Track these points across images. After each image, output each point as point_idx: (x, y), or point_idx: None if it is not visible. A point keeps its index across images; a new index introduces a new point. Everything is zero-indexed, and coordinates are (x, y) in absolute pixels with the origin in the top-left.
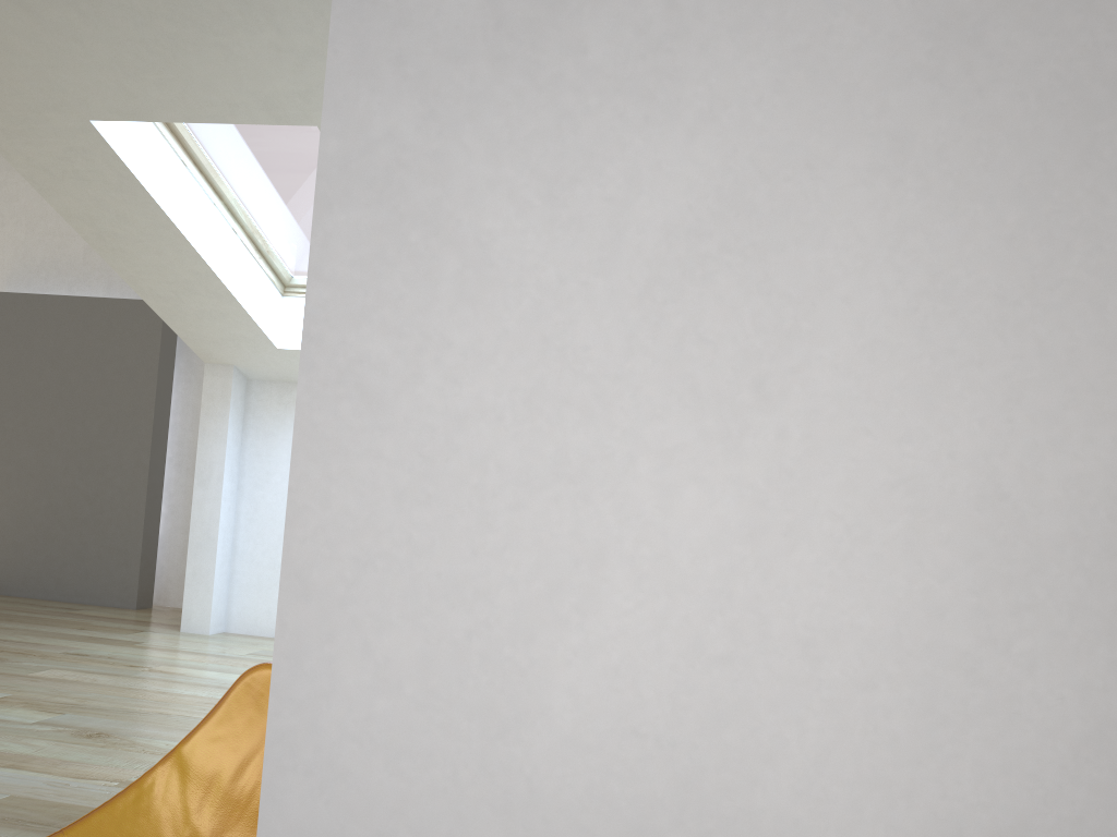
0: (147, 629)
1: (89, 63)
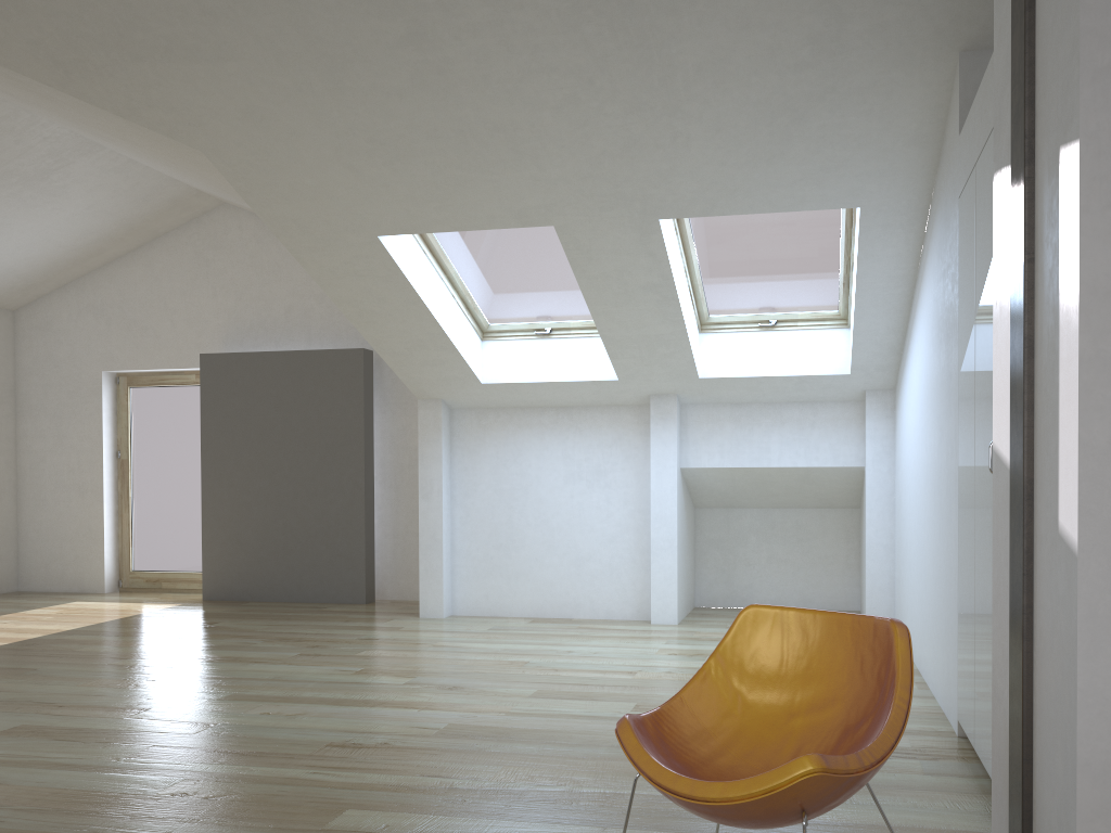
0: (393, 617)
1: (389, 199)
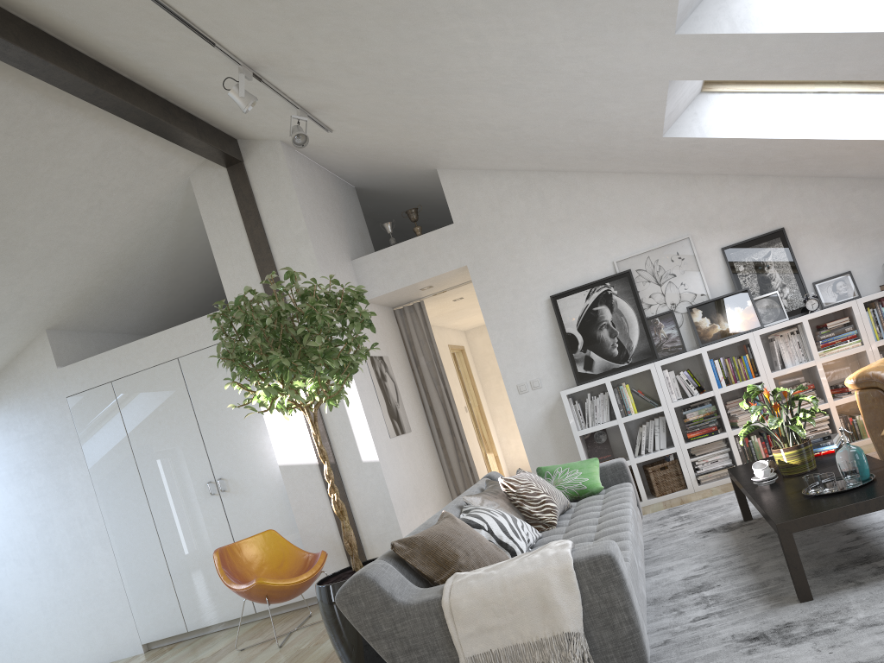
0: None
1: None
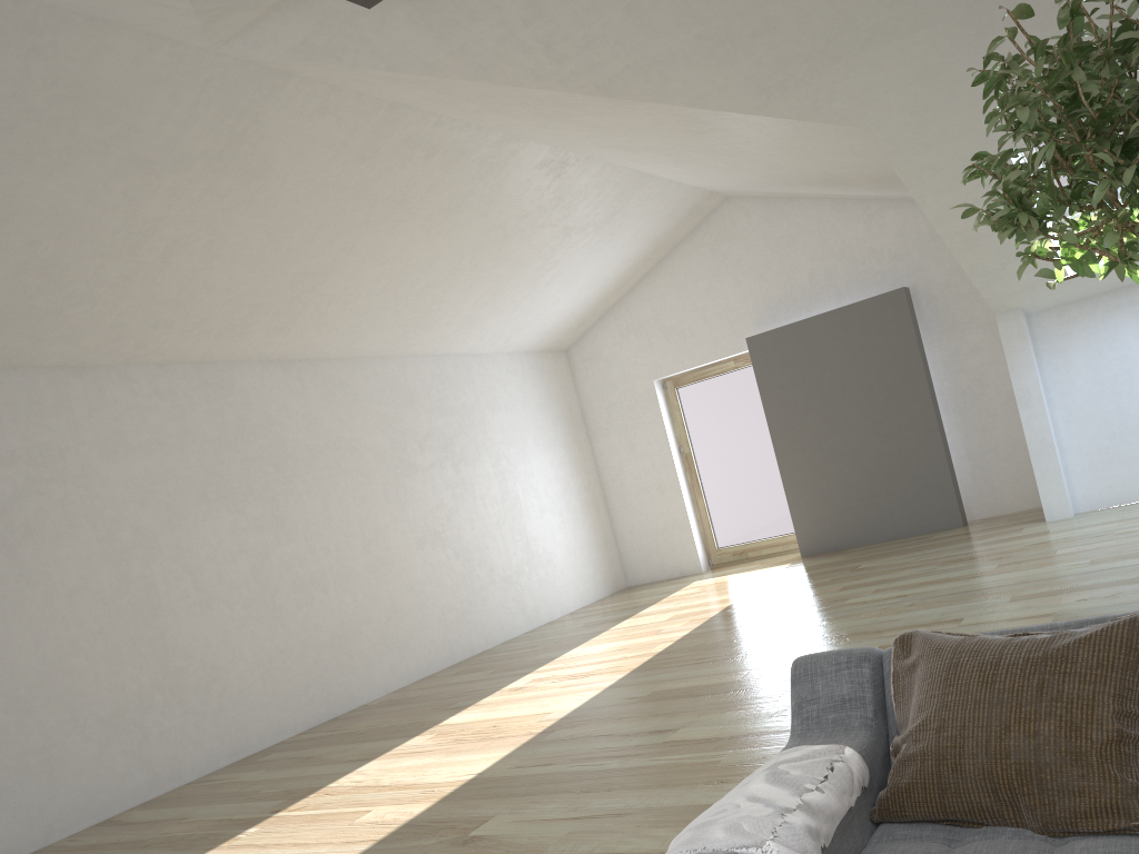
0: (1019, 527)
1: None
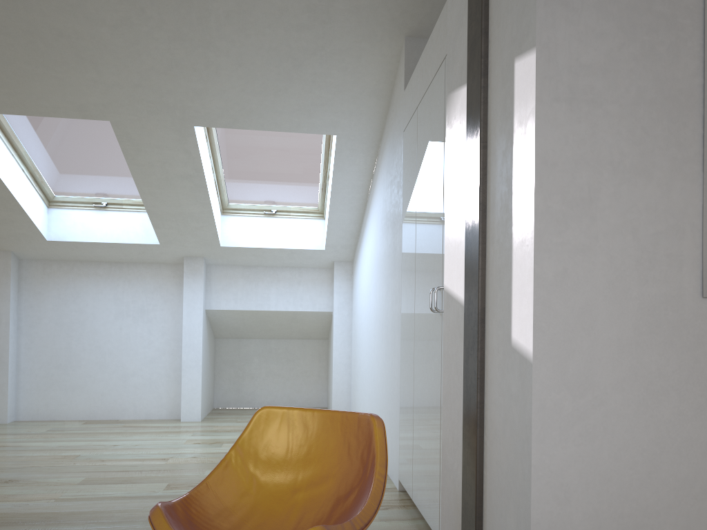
0: None
1: None
